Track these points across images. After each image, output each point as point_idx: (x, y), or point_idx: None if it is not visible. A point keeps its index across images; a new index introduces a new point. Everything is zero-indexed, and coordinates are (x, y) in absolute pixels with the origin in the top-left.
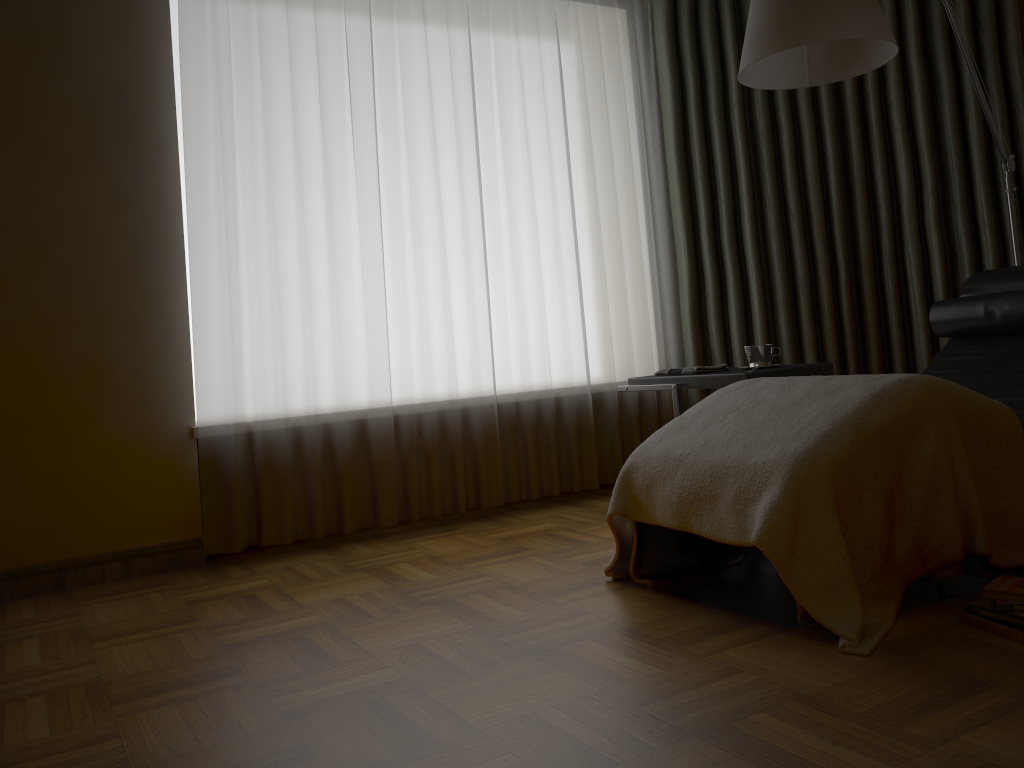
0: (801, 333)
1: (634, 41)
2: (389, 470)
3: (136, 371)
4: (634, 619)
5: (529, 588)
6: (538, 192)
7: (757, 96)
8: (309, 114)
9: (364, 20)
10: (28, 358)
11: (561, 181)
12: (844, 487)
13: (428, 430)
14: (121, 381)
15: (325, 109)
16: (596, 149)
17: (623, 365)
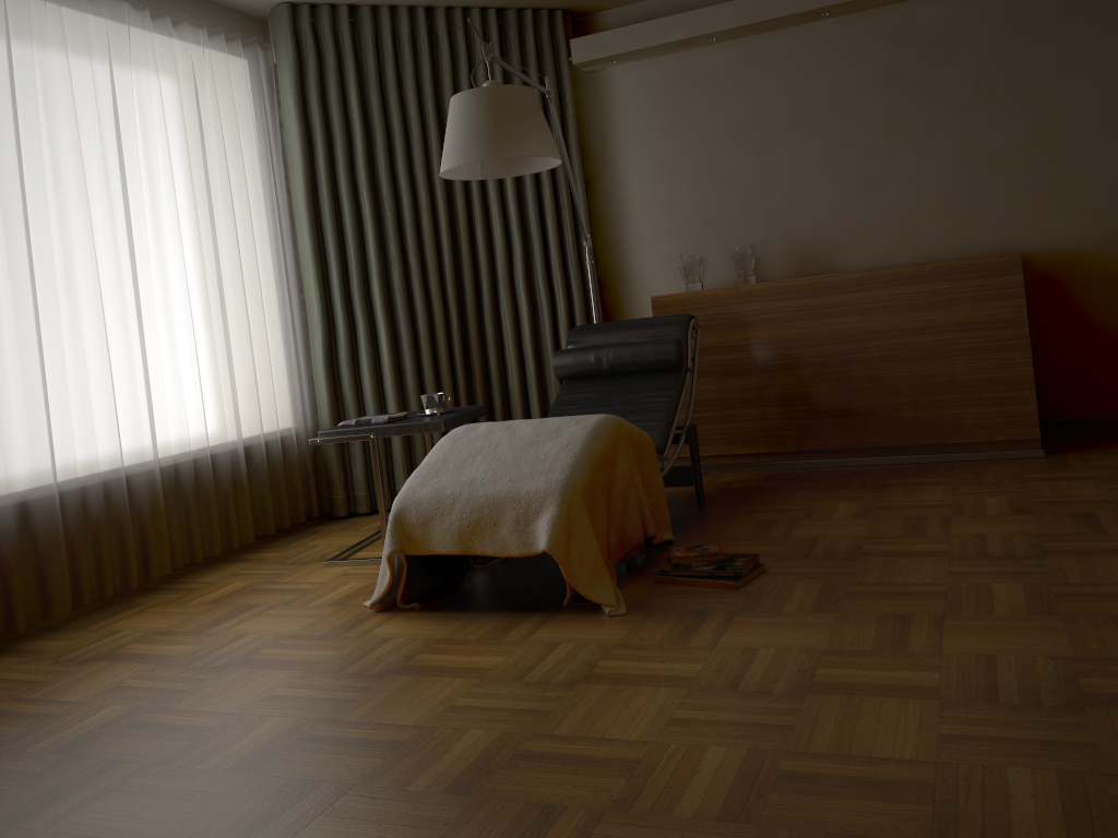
0: (424, 377)
1: (261, 95)
2: (61, 554)
3: None
4: (438, 632)
5: (309, 633)
6: (185, 245)
7: (381, 162)
8: None
9: (4, 48)
10: None
11: (206, 234)
12: (589, 501)
13: (96, 505)
14: None
15: None
16: (233, 202)
17: (267, 417)
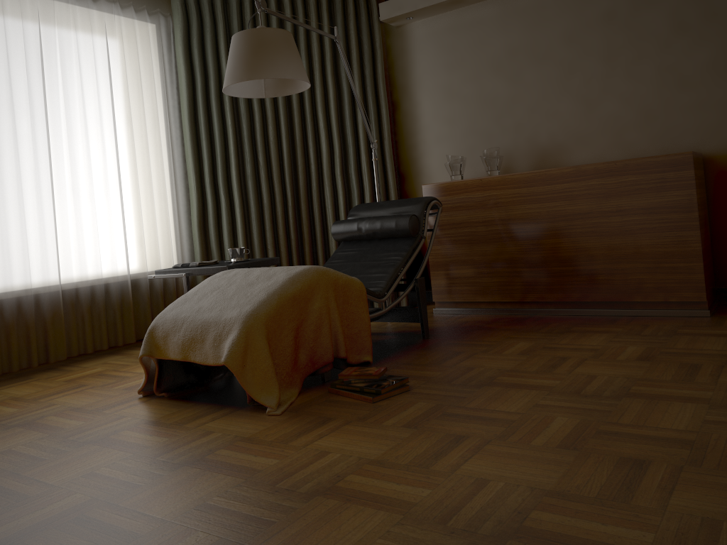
0: (266, 238)
1: (161, 47)
2: None
3: None
4: (155, 415)
5: (87, 408)
6: (92, 145)
7: None
8: None
9: None
10: None
11: (109, 138)
12: (272, 328)
13: (8, 311)
14: None
15: None
16: (134, 117)
17: (153, 260)
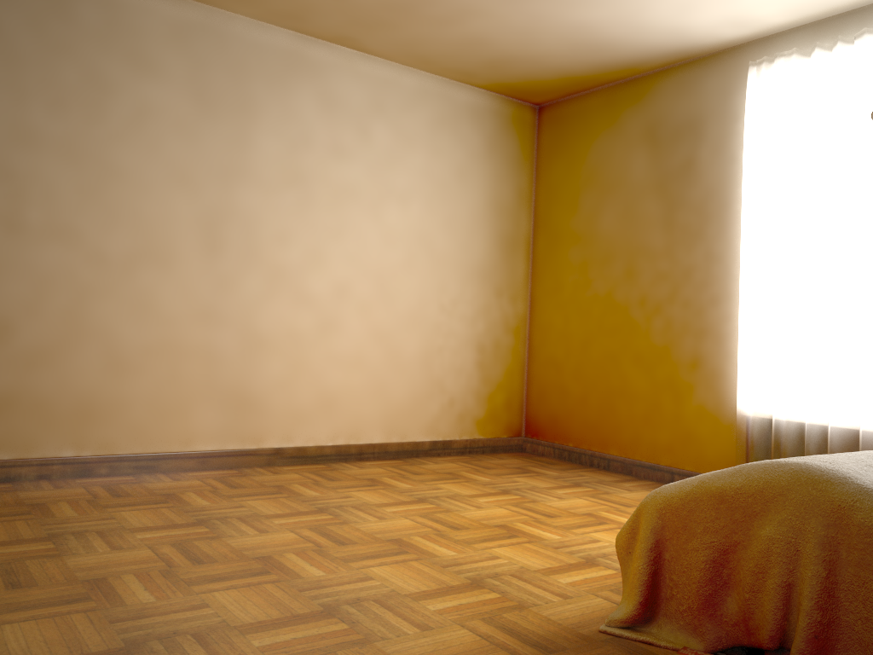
0: None
1: None
2: None
3: (715, 365)
4: None
5: None
6: None
7: None
8: (829, 182)
9: None
10: (667, 350)
11: None
12: (672, 525)
13: None
14: (707, 370)
15: (838, 177)
16: None
17: None
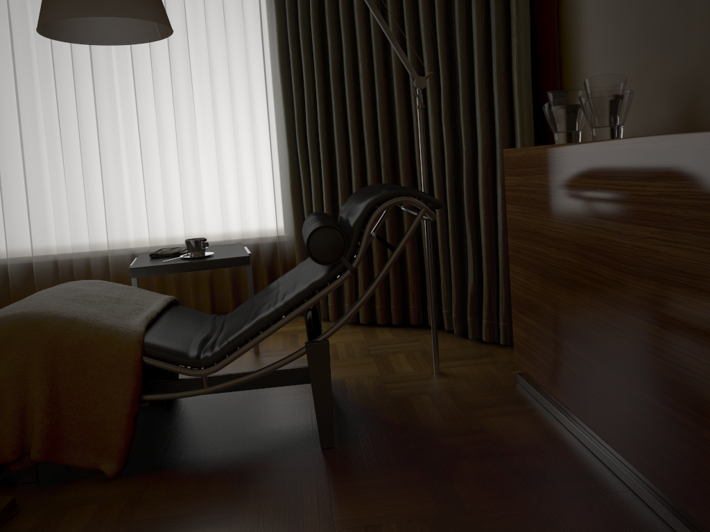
0: None
1: None
2: None
3: None
4: None
5: None
6: (166, 102)
7: (326, 13)
8: None
9: None
10: None
11: (185, 92)
12: None
13: (74, 271)
14: None
15: None
16: (220, 64)
17: (240, 228)
